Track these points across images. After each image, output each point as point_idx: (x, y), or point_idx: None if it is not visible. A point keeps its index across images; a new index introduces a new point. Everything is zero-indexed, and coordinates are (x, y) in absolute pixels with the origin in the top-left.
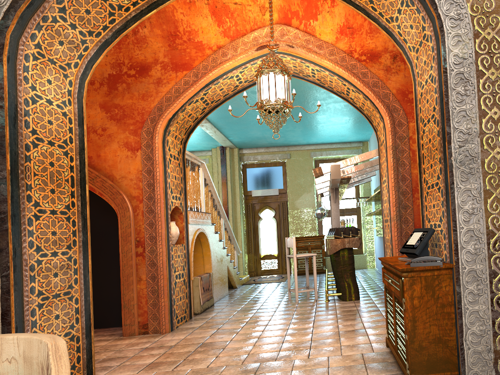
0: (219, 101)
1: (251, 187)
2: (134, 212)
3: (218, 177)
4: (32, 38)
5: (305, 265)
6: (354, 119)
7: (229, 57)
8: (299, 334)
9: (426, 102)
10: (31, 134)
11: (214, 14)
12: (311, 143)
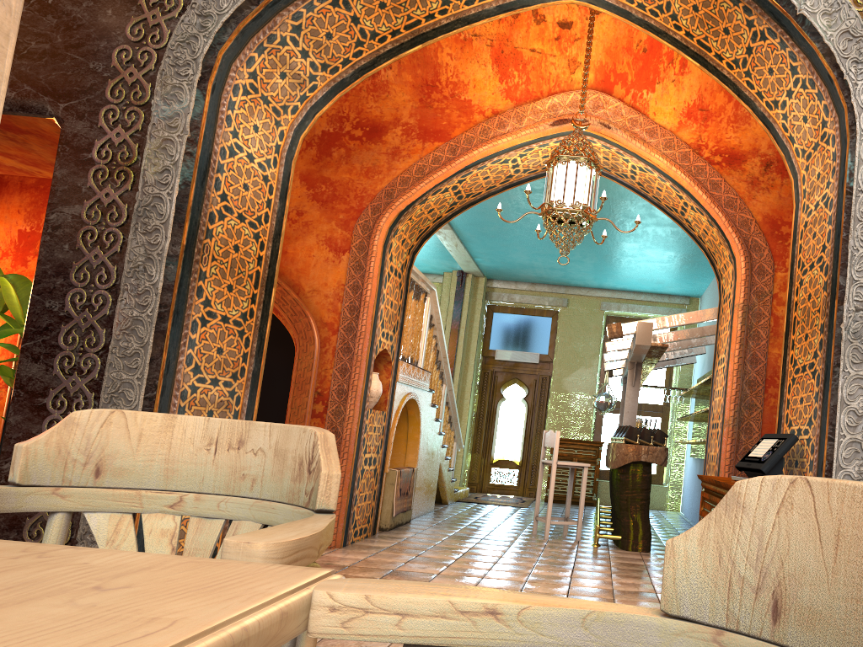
0: (479, 196)
1: (496, 344)
2: (321, 347)
3: (447, 320)
4: (248, 64)
5: (569, 482)
6: (683, 257)
7: (508, 130)
8: (547, 583)
9: (812, 237)
10: (220, 199)
11: (497, 62)
12: (605, 287)
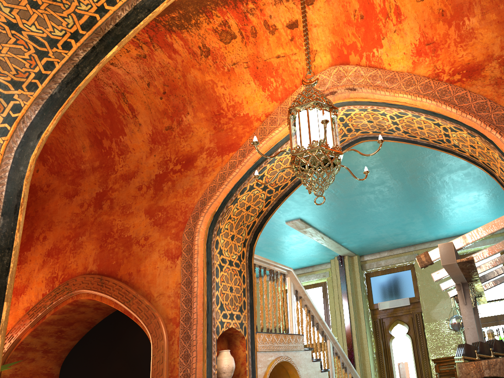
0: (288, 187)
1: (377, 299)
2: (169, 340)
3: (338, 291)
4: None
5: None
6: (484, 193)
7: (278, 124)
8: None
9: None
10: None
11: (257, 77)
12: (441, 237)
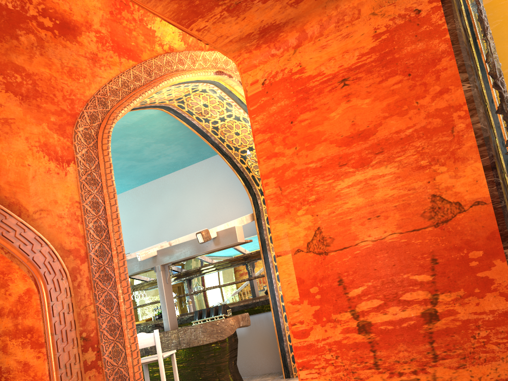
0: None
1: None
2: (72, 280)
3: None
4: None
5: (146, 375)
6: None
7: (185, 68)
8: None
9: None
10: None
11: None
12: None
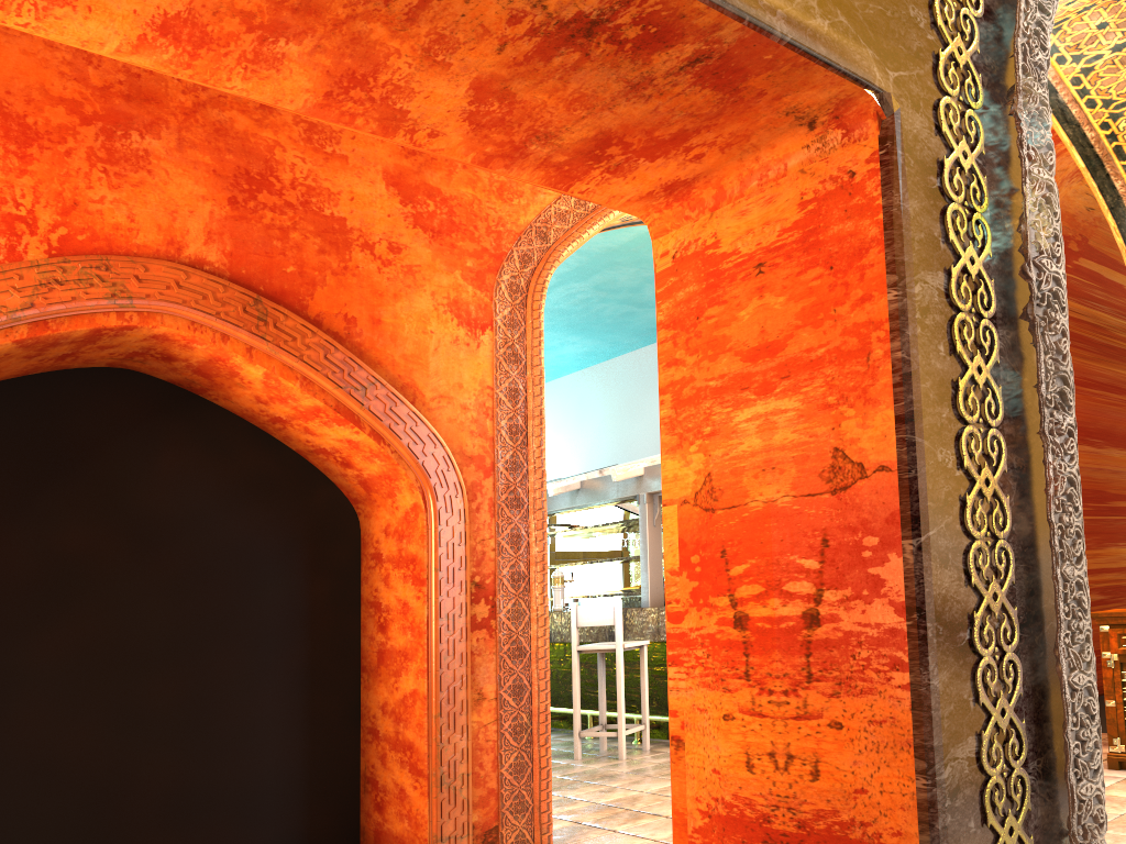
0: None
1: None
2: (469, 500)
3: None
4: None
5: (601, 673)
6: (581, 344)
7: None
8: None
9: None
10: None
11: None
12: None
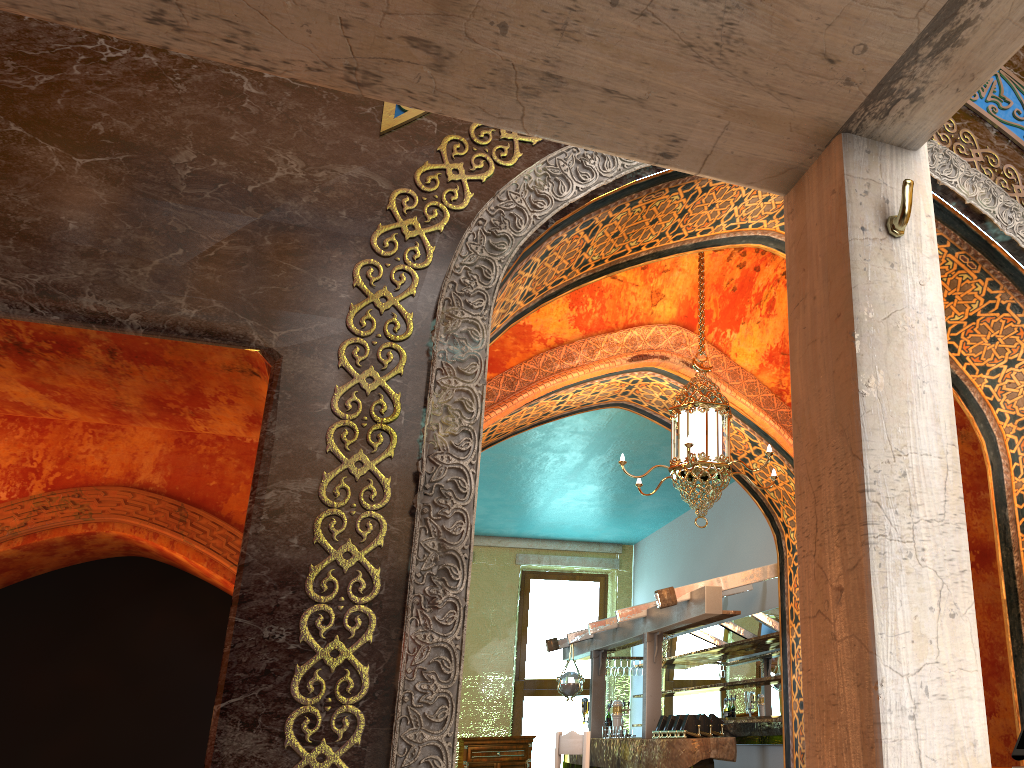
0: (502, 436)
1: None
2: None
3: None
4: (501, 292)
5: None
6: (651, 501)
7: (577, 363)
8: None
9: None
10: None
11: None
12: (522, 536)
